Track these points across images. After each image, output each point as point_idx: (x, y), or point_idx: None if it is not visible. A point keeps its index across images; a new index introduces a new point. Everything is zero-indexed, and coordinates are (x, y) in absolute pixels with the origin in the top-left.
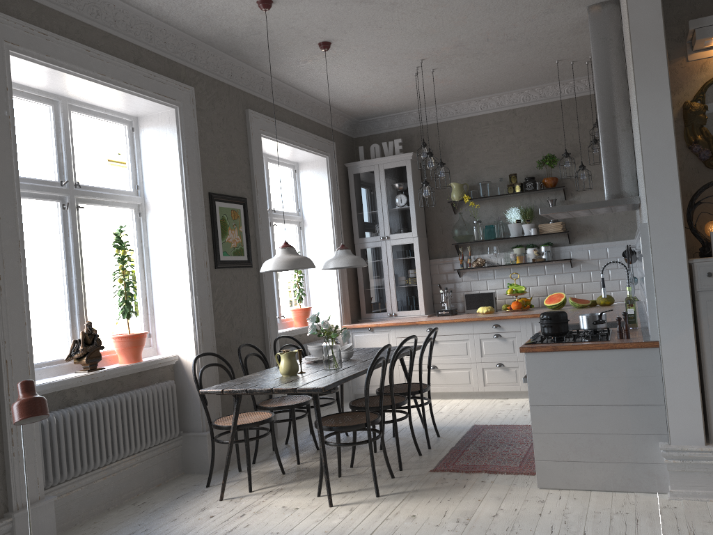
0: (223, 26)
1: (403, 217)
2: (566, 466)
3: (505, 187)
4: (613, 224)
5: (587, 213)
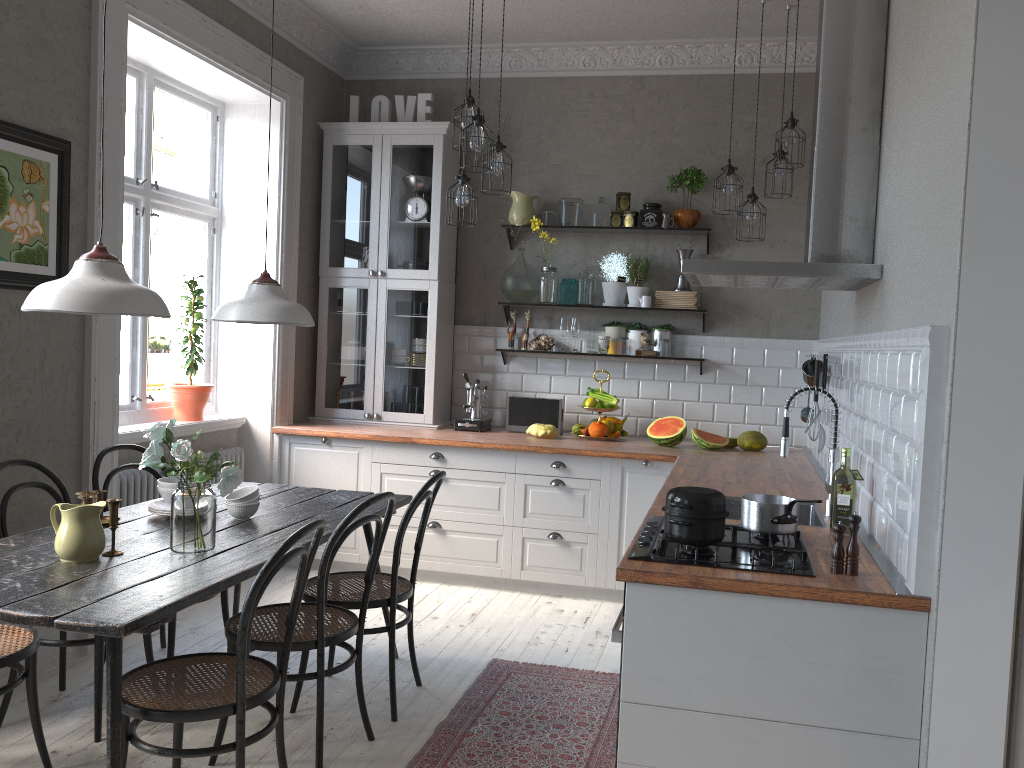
0: None
1: (416, 241)
2: None
3: (608, 215)
4: (782, 309)
5: (766, 283)
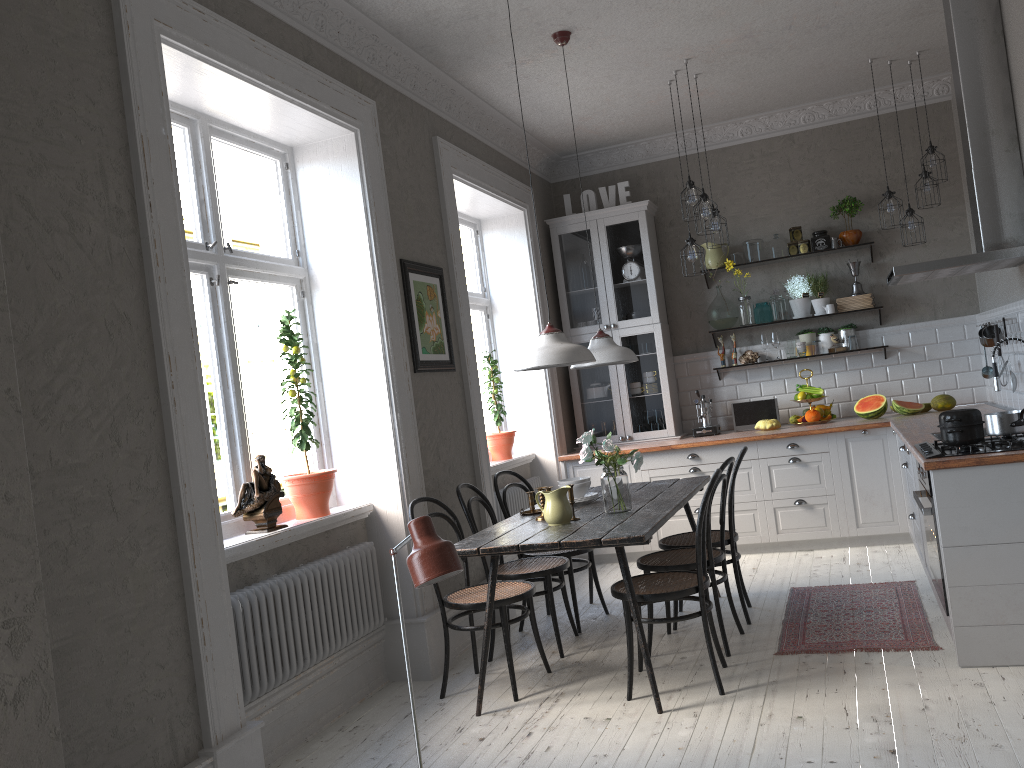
0: (427, 6)
1: (637, 295)
2: (1002, 632)
3: (784, 247)
4: (943, 294)
5: (951, 273)
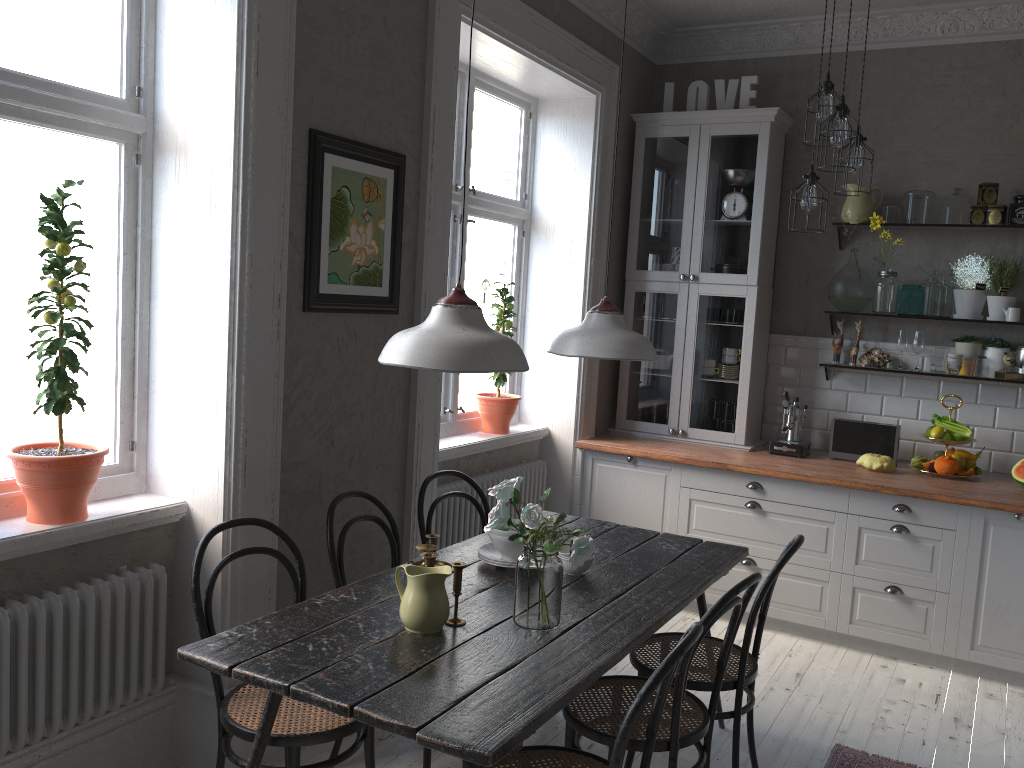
0: None
1: (734, 242)
2: None
3: (965, 210)
4: None
5: None
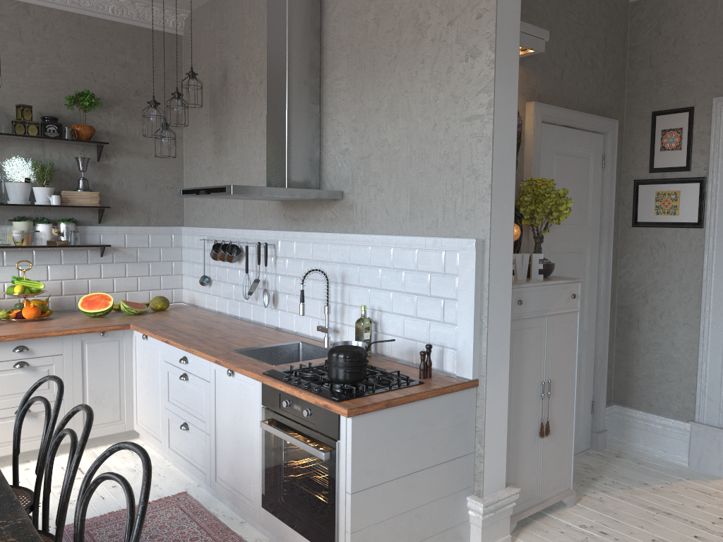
0: None
1: None
2: None
3: (6, 123)
4: (158, 205)
5: (251, 198)
